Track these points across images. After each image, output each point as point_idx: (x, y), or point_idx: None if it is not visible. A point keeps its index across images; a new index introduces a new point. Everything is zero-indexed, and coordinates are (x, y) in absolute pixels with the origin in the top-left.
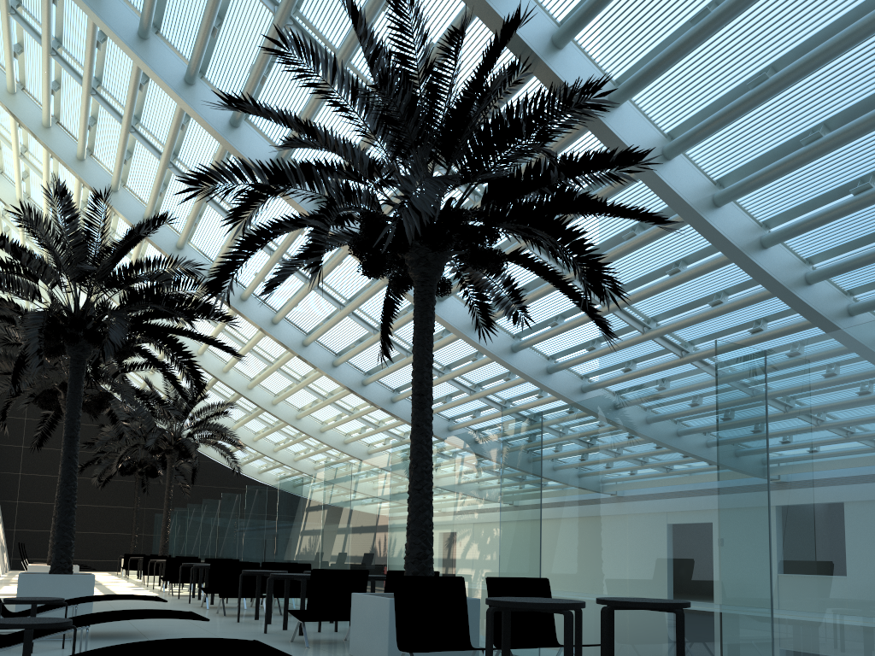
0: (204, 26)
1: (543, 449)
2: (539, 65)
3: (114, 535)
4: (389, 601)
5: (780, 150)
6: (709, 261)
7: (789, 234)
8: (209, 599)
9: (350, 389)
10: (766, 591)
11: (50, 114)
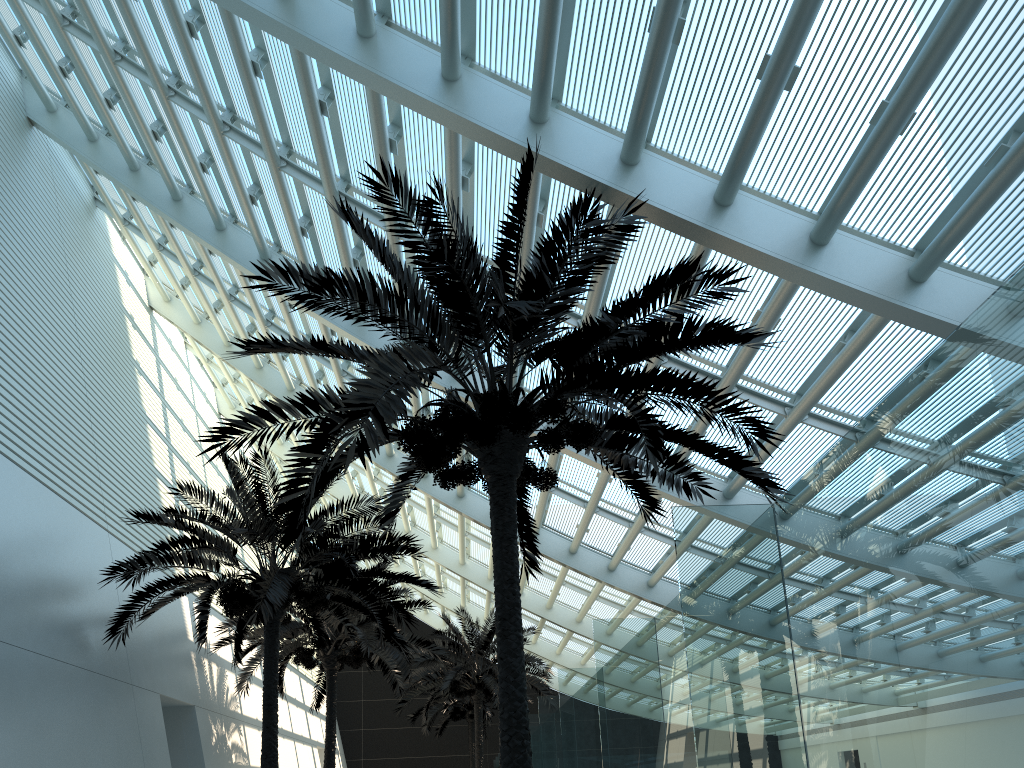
0: (343, 262)
1: (660, 668)
2: (610, 192)
3: None
4: None
5: (975, 184)
6: None
7: None
8: None
9: (634, 594)
10: None
11: (289, 378)
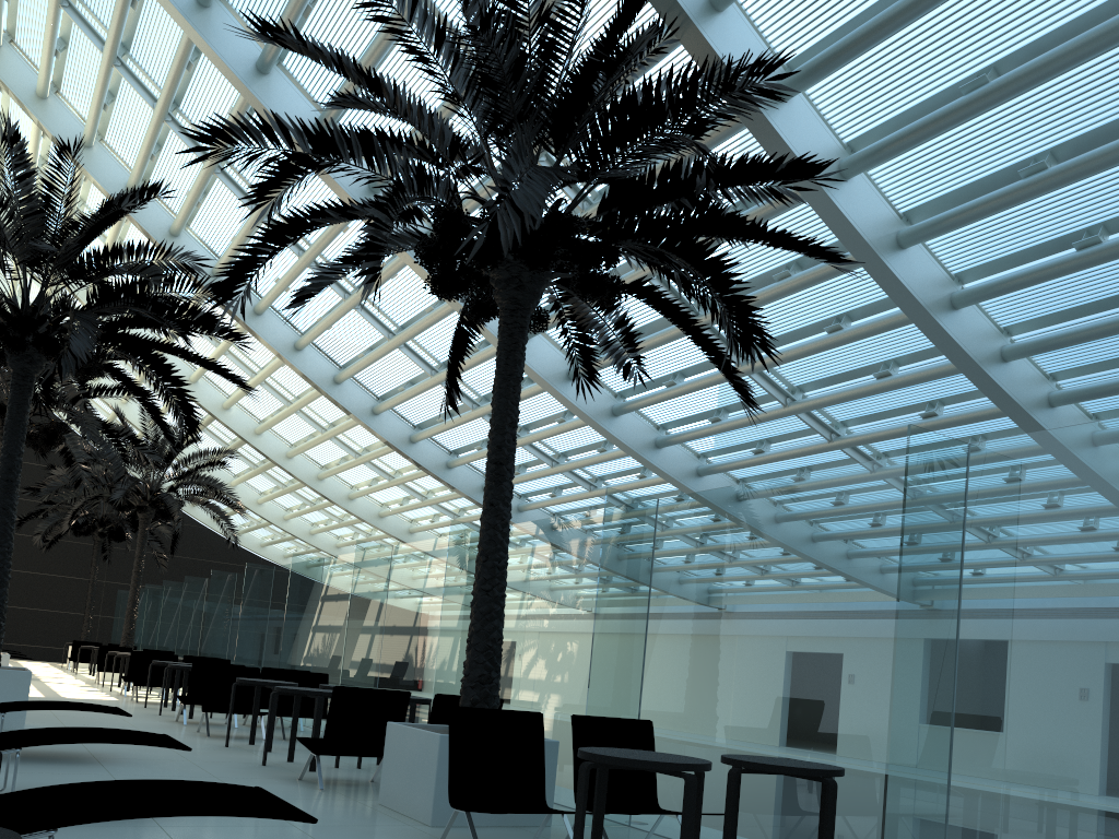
0: None
1: (656, 549)
2: (690, 30)
3: (60, 614)
4: (439, 738)
5: (990, 181)
6: (882, 320)
7: (989, 293)
8: (187, 710)
9: (394, 445)
10: (943, 761)
11: (2, 29)
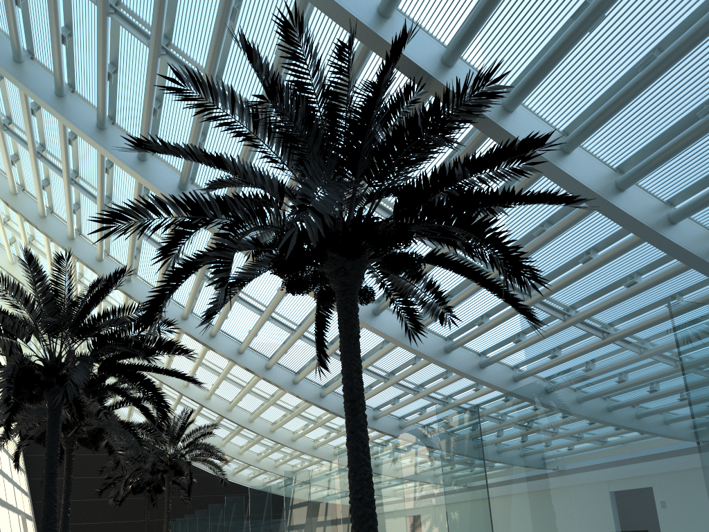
0: (146, 108)
1: (484, 443)
2: (433, 83)
3: None
4: None
5: (676, 128)
6: (620, 245)
7: (697, 206)
8: None
9: (310, 401)
10: None
11: (44, 206)
